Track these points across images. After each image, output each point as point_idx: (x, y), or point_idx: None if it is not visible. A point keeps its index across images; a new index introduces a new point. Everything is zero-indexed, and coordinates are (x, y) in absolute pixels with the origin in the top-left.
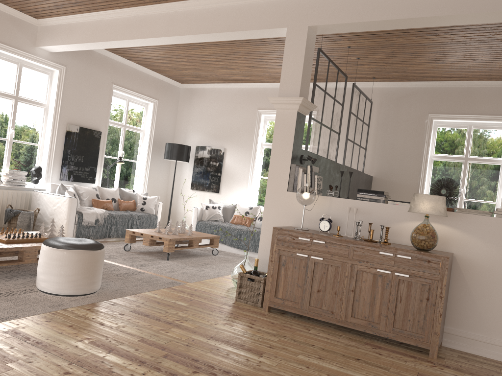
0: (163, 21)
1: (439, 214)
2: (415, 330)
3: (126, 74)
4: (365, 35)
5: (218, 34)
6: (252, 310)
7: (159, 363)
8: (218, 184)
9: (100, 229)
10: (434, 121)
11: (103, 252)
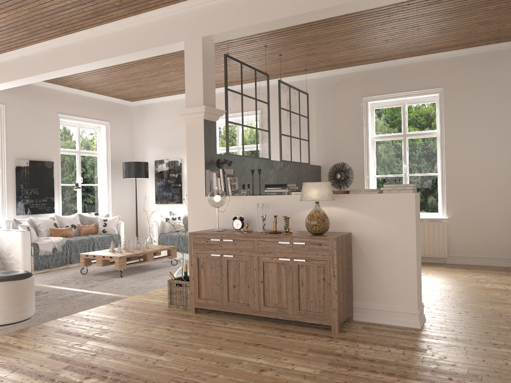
0: (77, 49)
1: (324, 198)
2: (318, 309)
3: (71, 102)
4: (273, 33)
5: (127, 55)
6: (180, 313)
7: (57, 374)
8: (180, 194)
9: (59, 257)
10: (370, 103)
11: (30, 280)
